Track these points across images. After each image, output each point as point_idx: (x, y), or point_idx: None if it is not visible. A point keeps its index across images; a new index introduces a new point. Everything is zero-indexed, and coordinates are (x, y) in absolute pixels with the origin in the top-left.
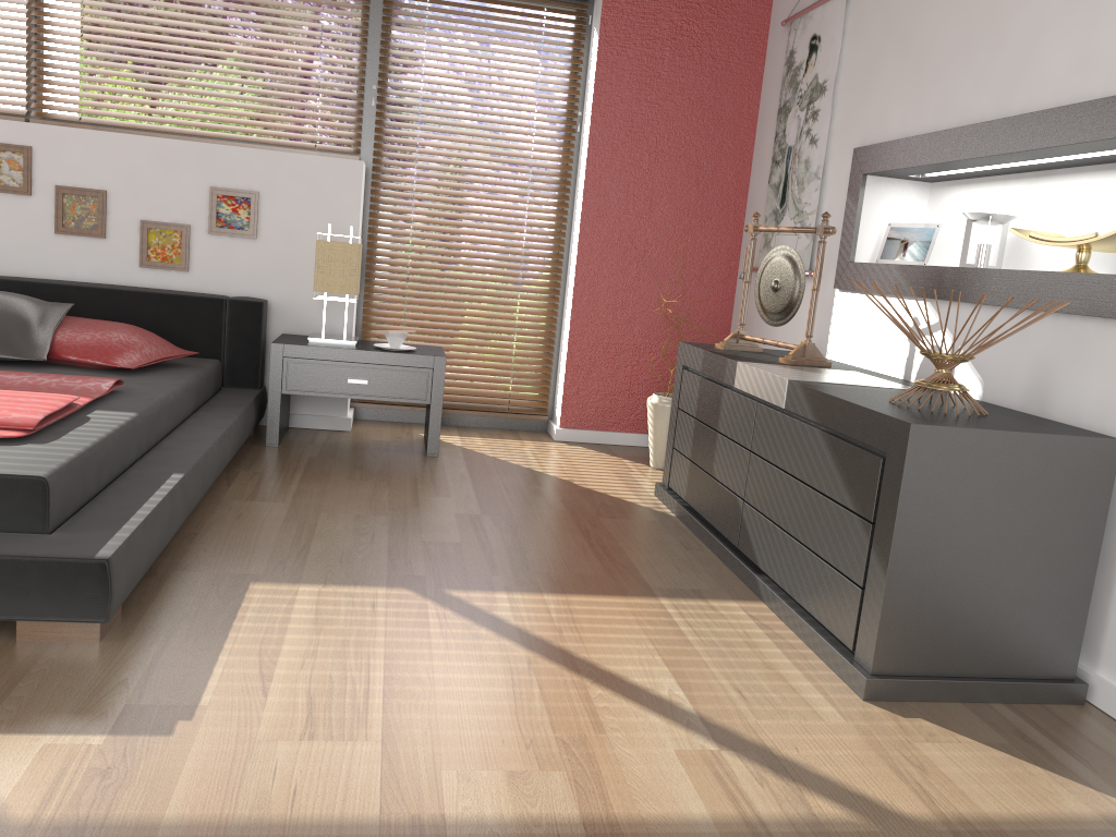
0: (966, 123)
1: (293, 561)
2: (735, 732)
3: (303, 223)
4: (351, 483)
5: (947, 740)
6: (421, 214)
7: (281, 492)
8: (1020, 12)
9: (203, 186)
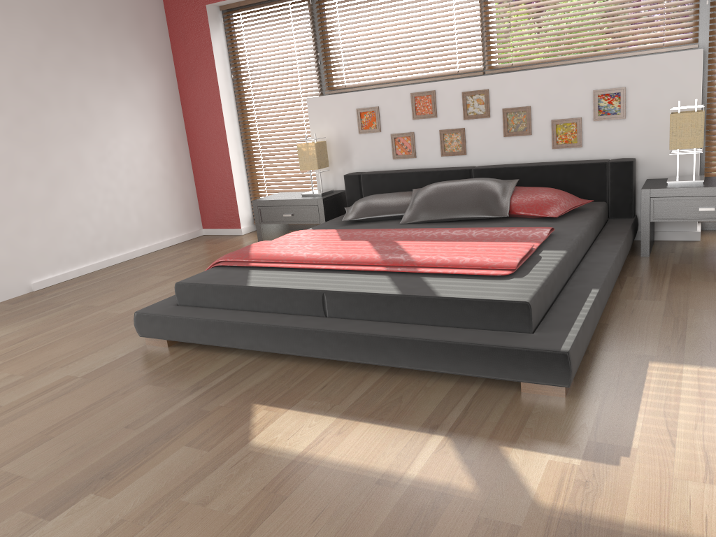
0: None
1: (675, 347)
2: None
3: (658, 102)
4: (707, 284)
5: None
6: None
7: (657, 292)
8: None
9: (588, 91)
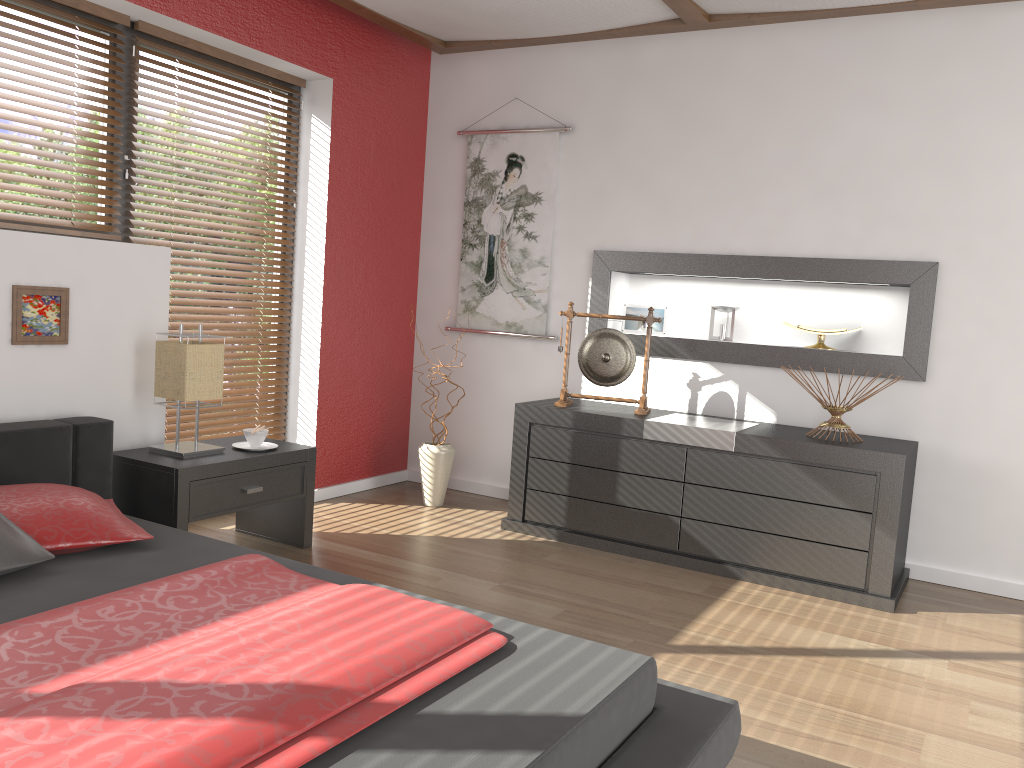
0: (726, 252)
1: None
2: (928, 650)
3: (115, 321)
4: None
5: (943, 616)
6: (179, 295)
7: None
8: (770, 194)
9: (3, 285)
